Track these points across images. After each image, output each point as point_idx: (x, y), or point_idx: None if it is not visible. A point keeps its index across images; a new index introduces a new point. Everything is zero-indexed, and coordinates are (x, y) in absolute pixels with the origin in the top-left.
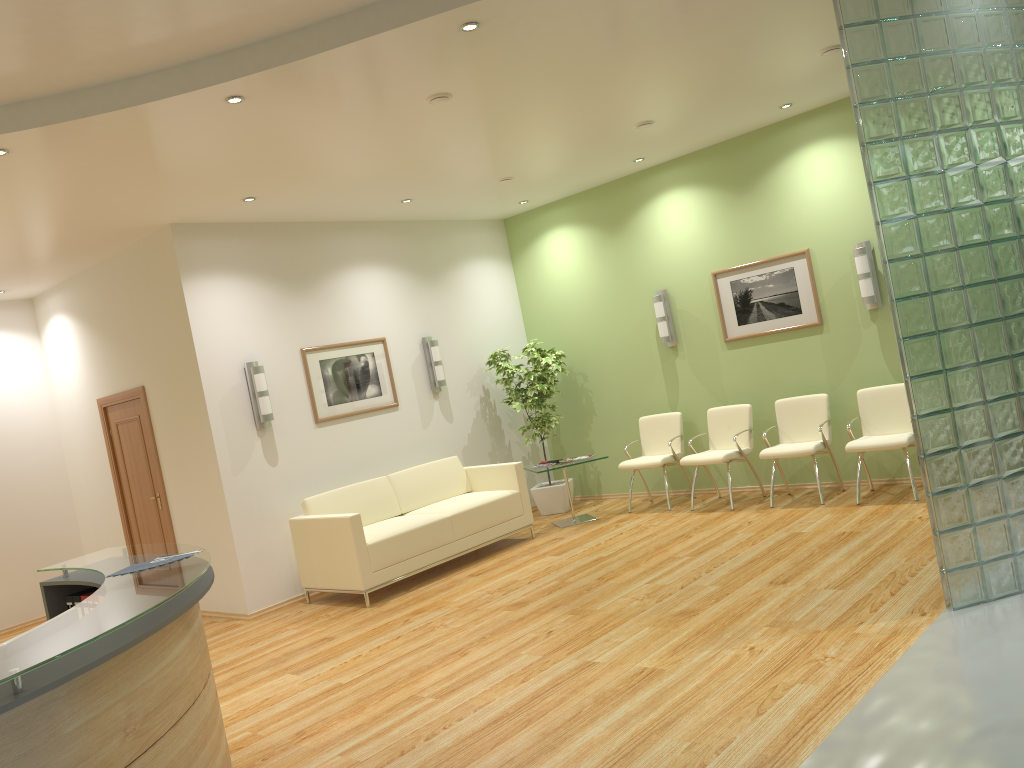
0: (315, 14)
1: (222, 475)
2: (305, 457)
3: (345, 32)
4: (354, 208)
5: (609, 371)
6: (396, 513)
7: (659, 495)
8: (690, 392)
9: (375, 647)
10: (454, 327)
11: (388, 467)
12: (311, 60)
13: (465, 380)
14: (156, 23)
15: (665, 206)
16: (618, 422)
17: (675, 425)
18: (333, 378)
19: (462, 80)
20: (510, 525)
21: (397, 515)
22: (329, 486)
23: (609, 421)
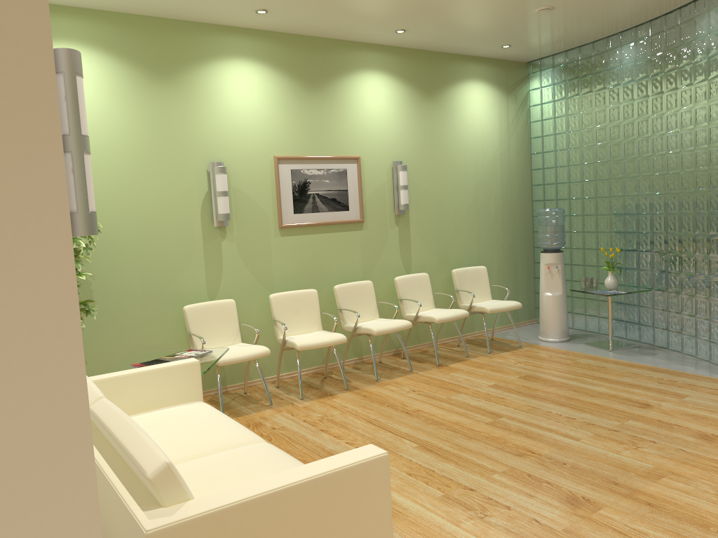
0: None
1: (88, 418)
2: None
3: None
4: None
5: (127, 249)
6: None
7: None
8: (235, 278)
9: None
10: None
11: None
12: None
13: None
14: None
15: (232, 73)
16: (131, 315)
17: (231, 313)
18: None
19: None
20: None
21: None
22: None
23: (117, 314)
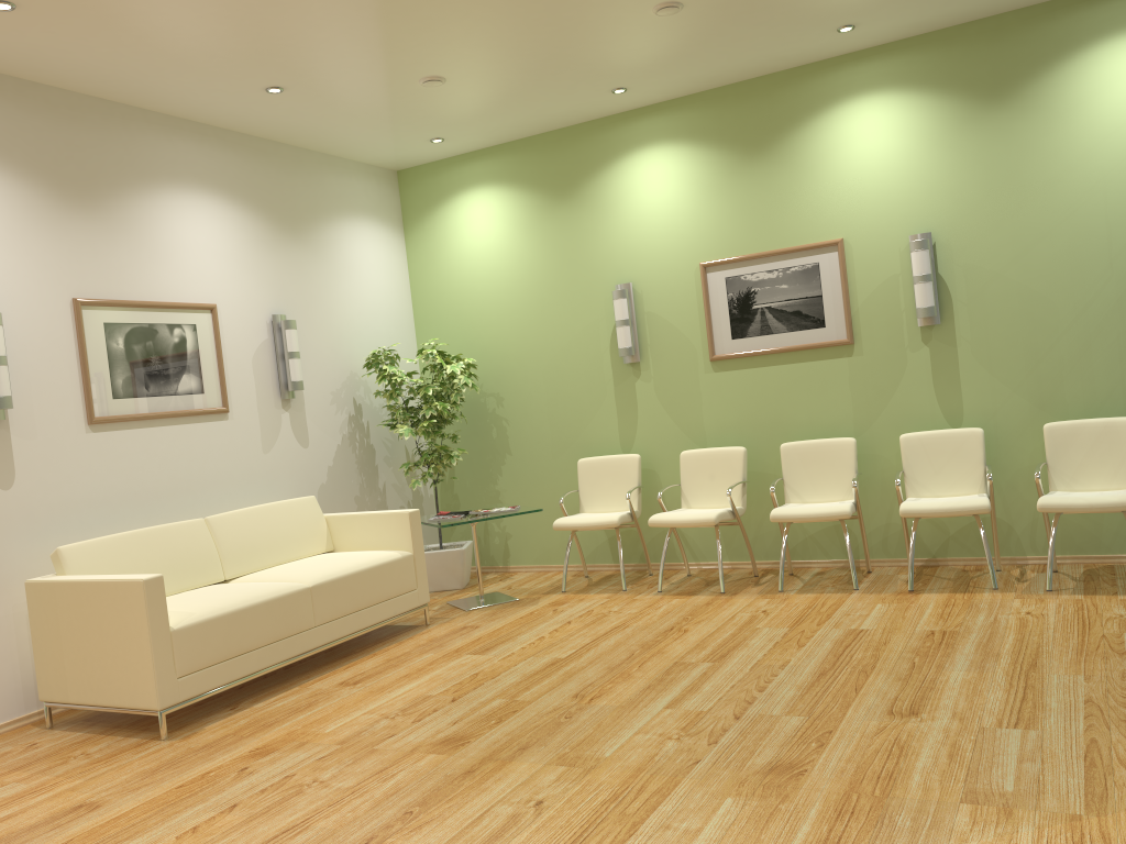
0: None
1: None
2: (65, 478)
3: None
4: (187, 86)
5: (536, 393)
6: (216, 579)
7: (595, 569)
8: (653, 428)
9: (188, 830)
10: (320, 308)
11: (205, 506)
12: None
13: (330, 387)
14: None
15: (641, 167)
16: (543, 465)
17: (631, 472)
18: (126, 355)
19: None
20: (398, 604)
21: (218, 582)
22: (103, 530)
23: (530, 463)
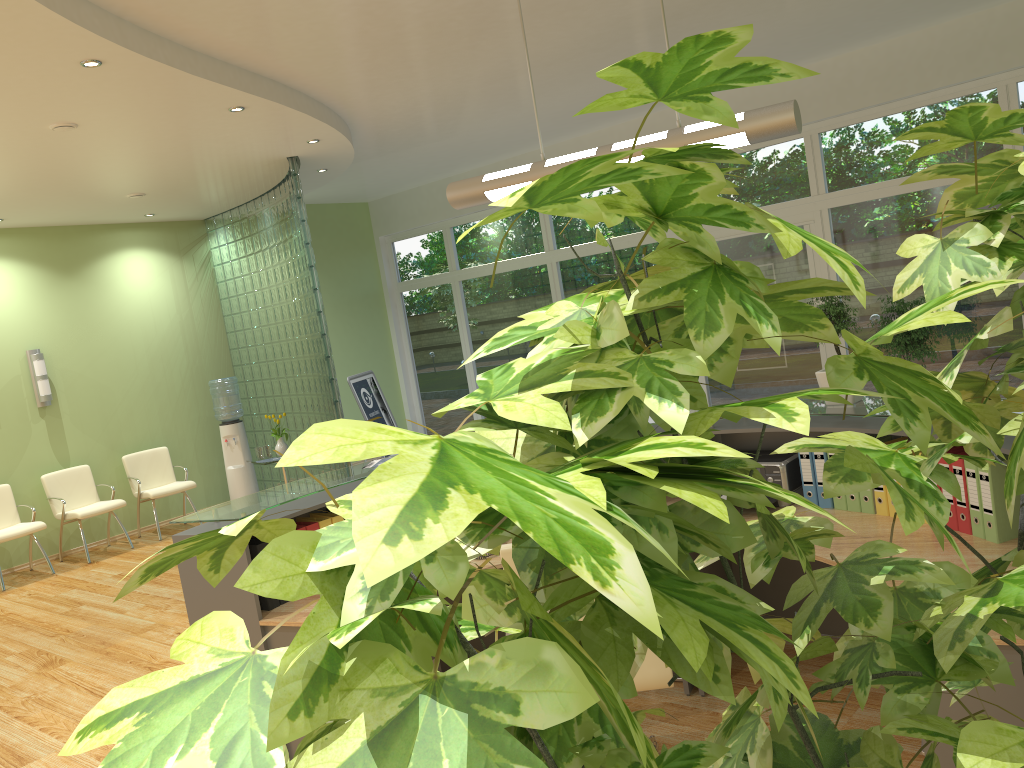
0: (217, 50)
1: None
2: None
3: (217, 73)
4: None
5: None
6: None
7: None
8: None
9: (29, 724)
10: None
11: None
12: (188, 77)
13: None
14: (220, 3)
15: None
16: None
17: None
18: None
19: (112, 125)
20: None
21: None
22: None
23: None
